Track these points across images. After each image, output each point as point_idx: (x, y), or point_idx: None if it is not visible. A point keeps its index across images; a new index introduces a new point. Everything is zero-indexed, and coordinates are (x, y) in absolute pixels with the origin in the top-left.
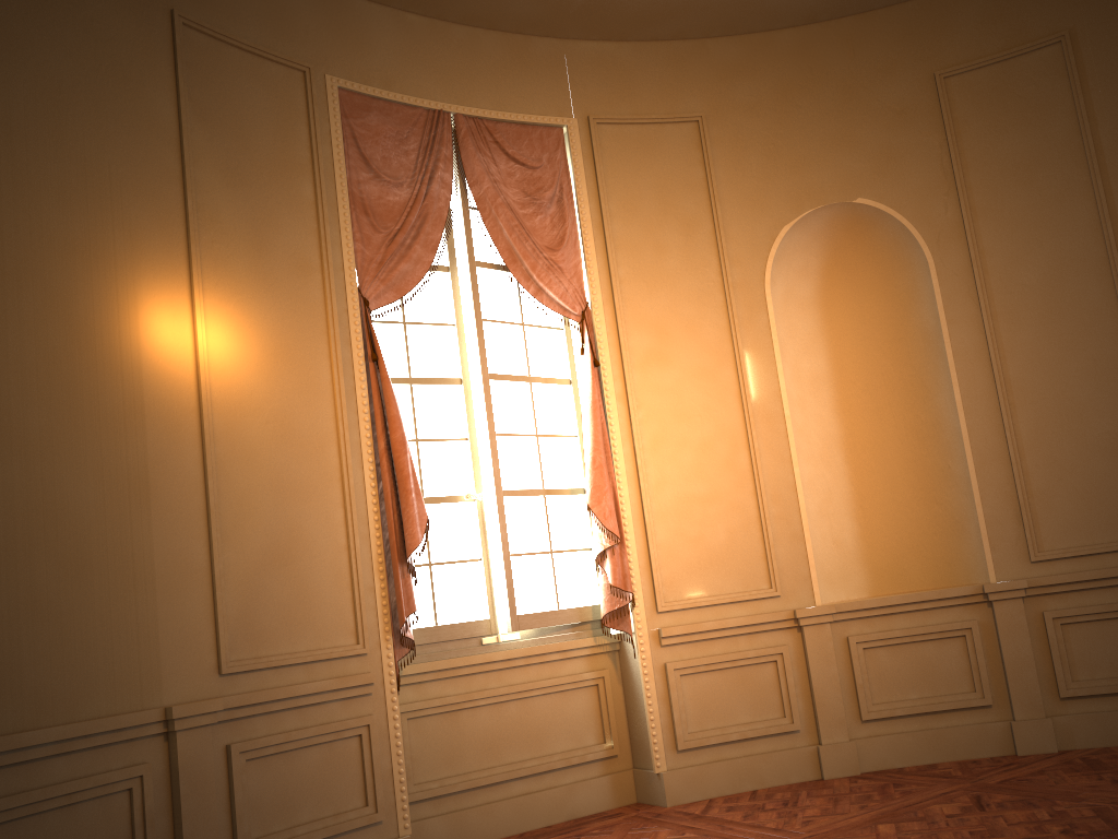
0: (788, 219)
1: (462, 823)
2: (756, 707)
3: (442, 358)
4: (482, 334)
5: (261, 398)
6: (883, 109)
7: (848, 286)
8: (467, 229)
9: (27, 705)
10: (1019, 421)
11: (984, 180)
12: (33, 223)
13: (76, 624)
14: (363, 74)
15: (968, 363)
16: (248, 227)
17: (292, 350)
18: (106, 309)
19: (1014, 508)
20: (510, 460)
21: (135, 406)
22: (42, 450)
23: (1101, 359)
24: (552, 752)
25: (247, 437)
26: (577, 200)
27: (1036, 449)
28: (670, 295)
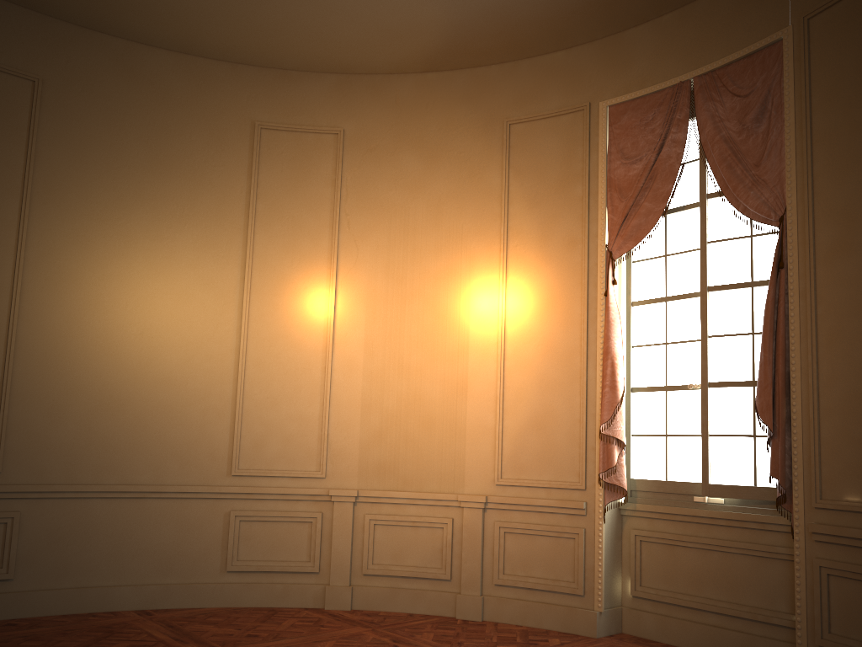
0: None
1: (665, 625)
2: None
3: (690, 277)
4: (704, 255)
5: (536, 331)
6: None
7: None
8: (701, 170)
9: (400, 480)
10: None
11: None
12: (421, 269)
13: (425, 449)
14: (625, 87)
15: None
16: (538, 229)
17: (558, 298)
18: (453, 300)
19: None
20: (721, 357)
21: (464, 346)
22: (416, 372)
23: None
24: (745, 603)
25: (525, 355)
26: (784, 108)
27: None
28: (861, 176)
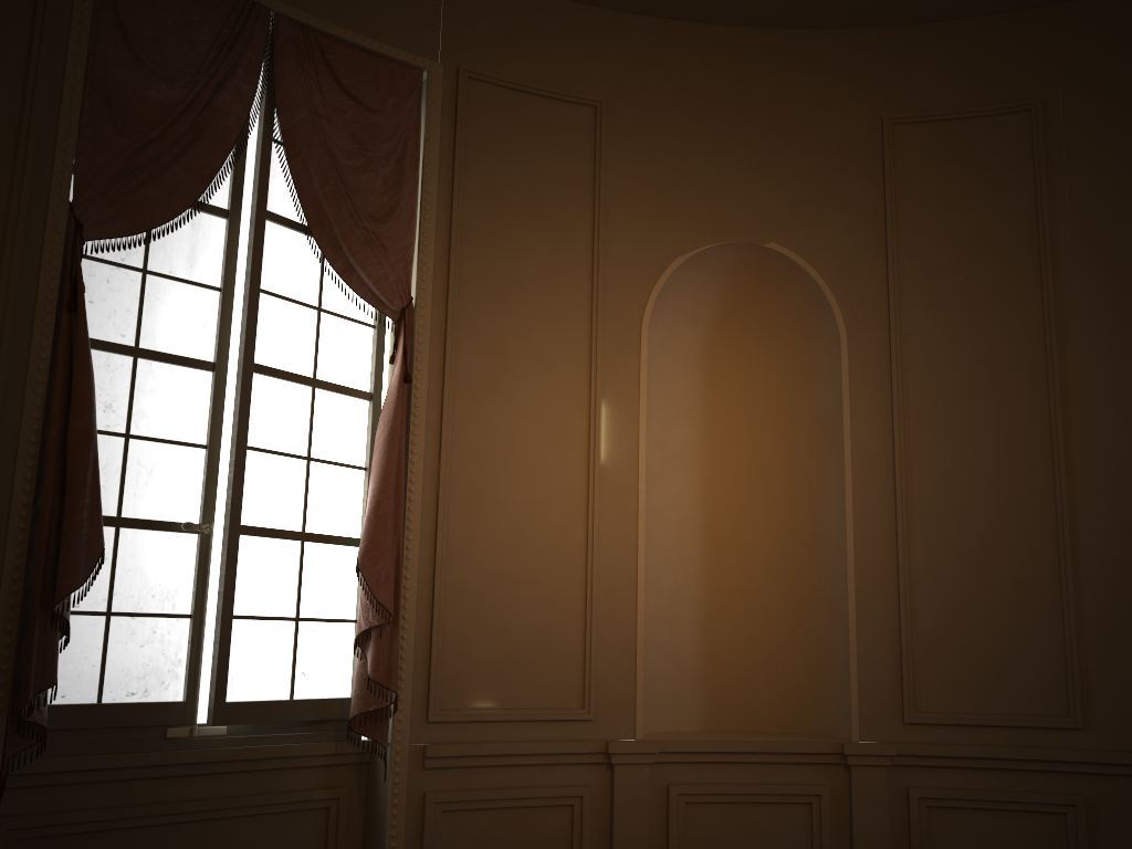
0: (685, 249)
1: None
2: None
3: (193, 331)
4: (255, 309)
5: None
6: (817, 145)
7: (741, 347)
8: (264, 167)
9: None
10: (916, 546)
11: (919, 252)
12: None
13: None
14: None
15: (868, 465)
16: None
17: None
18: None
19: (894, 653)
20: (262, 486)
21: None
22: None
23: (1021, 490)
24: None
25: None
26: (423, 165)
27: (931, 585)
28: (523, 312)
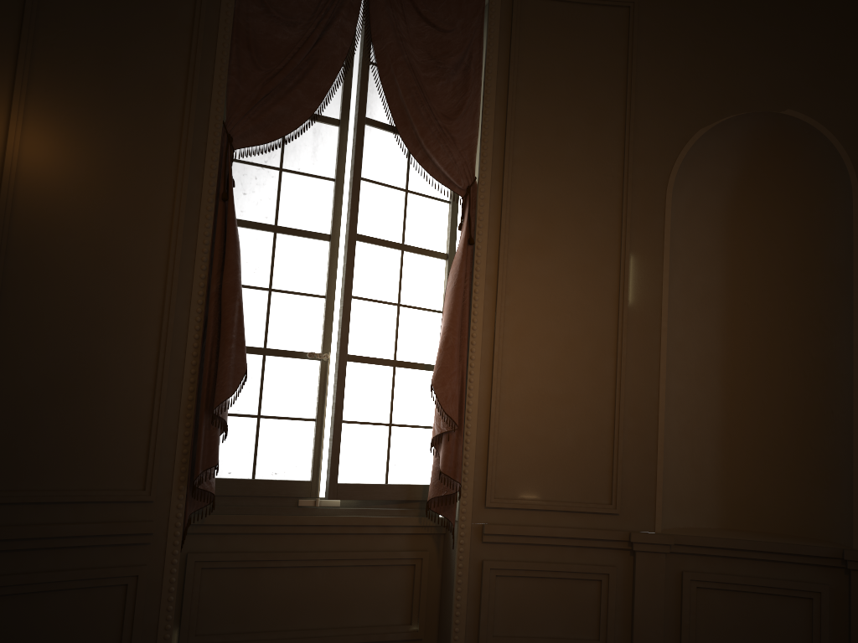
0: (706, 122)
1: None
2: (570, 623)
3: (315, 212)
4: (357, 193)
5: (80, 218)
6: (835, 16)
7: (761, 204)
8: (363, 84)
9: None
10: None
11: None
12: None
13: None
14: None
15: None
16: (102, 38)
17: (129, 174)
18: None
19: None
20: (363, 325)
21: None
22: None
23: None
24: (353, 625)
25: (52, 256)
26: (484, 71)
27: None
28: (564, 184)
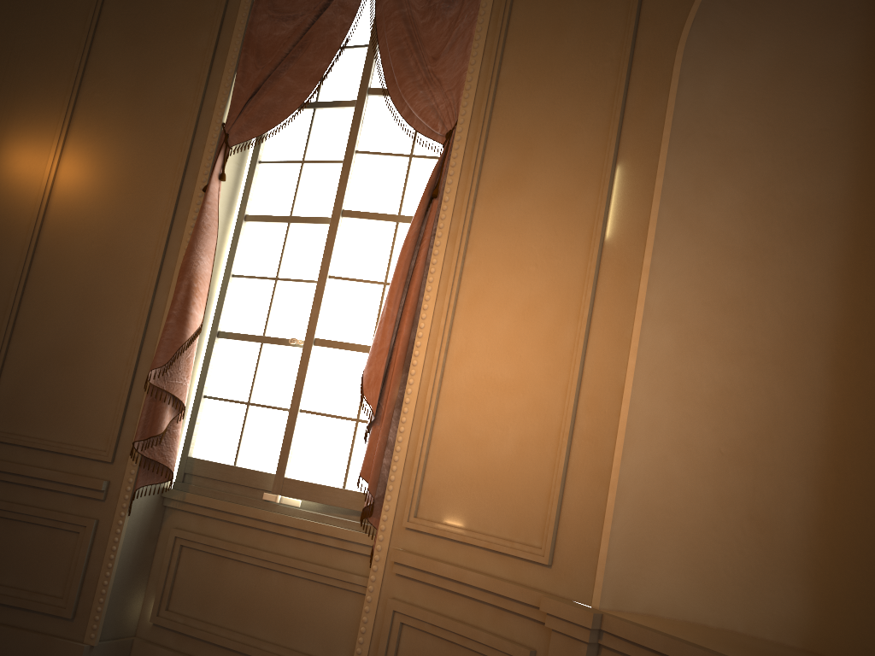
0: None
1: None
2: None
3: (326, 197)
4: (348, 167)
5: (95, 221)
6: None
7: None
8: (369, 55)
9: None
10: None
11: None
12: None
13: None
14: None
15: None
16: (133, 78)
17: (138, 182)
18: None
19: None
20: (339, 307)
21: None
22: None
23: None
24: (297, 648)
25: (69, 253)
26: None
27: None
28: (553, 92)
